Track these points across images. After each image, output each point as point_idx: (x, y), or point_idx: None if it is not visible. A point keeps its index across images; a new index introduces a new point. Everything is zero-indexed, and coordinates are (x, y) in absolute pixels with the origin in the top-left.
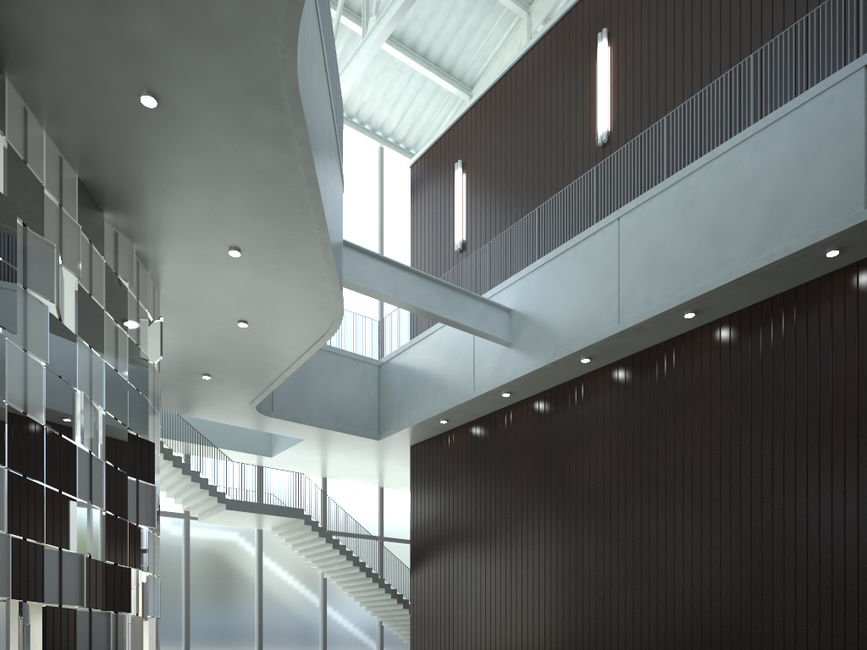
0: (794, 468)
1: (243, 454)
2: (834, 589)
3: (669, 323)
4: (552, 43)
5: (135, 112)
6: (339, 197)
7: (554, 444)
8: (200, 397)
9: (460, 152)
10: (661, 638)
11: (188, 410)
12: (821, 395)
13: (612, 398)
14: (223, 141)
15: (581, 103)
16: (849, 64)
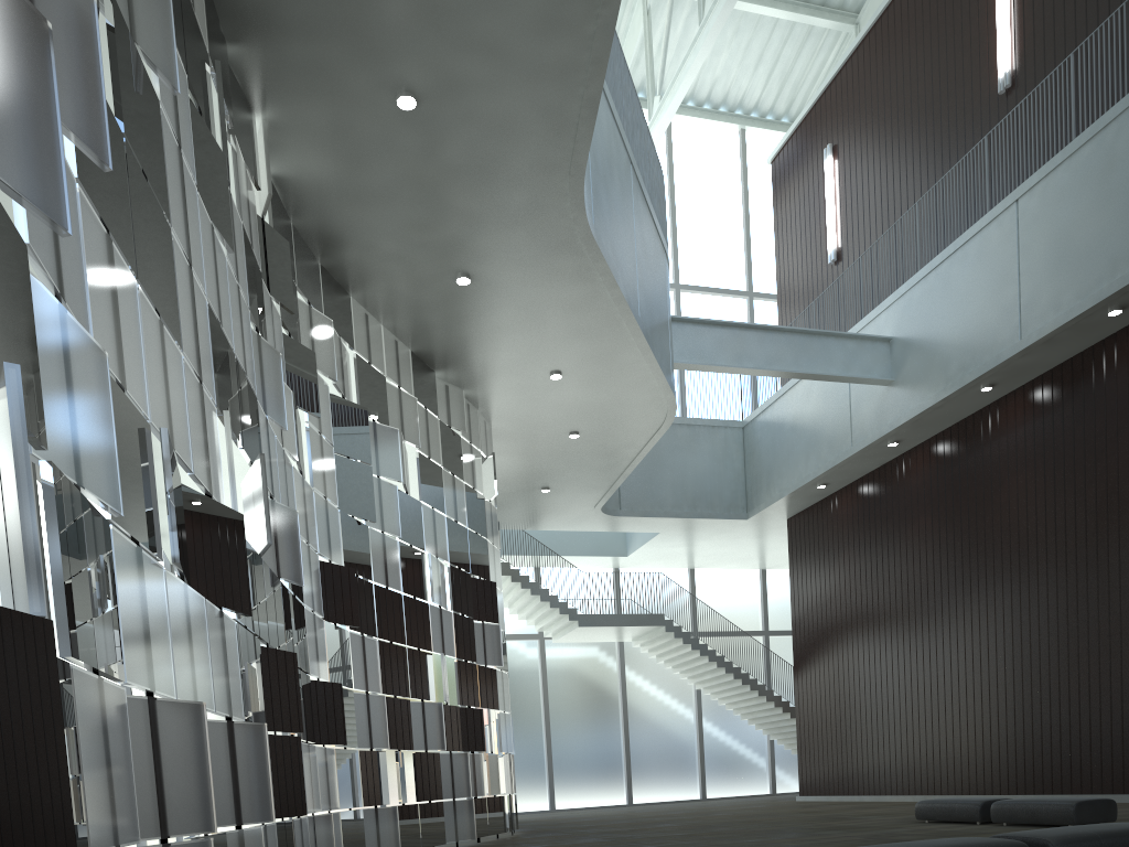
0: None
1: (595, 557)
2: None
3: (1089, 326)
4: None
5: (453, 291)
6: (662, 279)
7: (957, 498)
8: (542, 510)
9: (829, 133)
10: (1095, 733)
11: (532, 524)
12: None
13: (1027, 430)
14: (530, 291)
15: (976, 39)
16: None
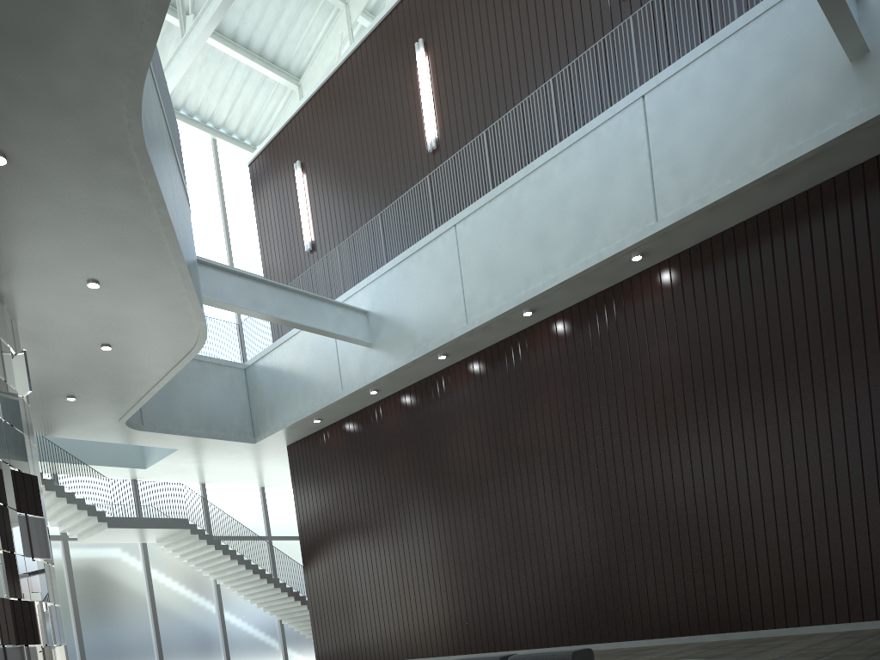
0: (630, 445)
1: (115, 468)
2: (672, 546)
3: (511, 321)
4: (373, 49)
5: None
6: (189, 221)
7: (425, 436)
8: (65, 418)
9: (297, 153)
10: (540, 605)
11: (53, 431)
12: (644, 380)
13: (471, 390)
14: (75, 190)
15: (408, 110)
16: (630, 94)
